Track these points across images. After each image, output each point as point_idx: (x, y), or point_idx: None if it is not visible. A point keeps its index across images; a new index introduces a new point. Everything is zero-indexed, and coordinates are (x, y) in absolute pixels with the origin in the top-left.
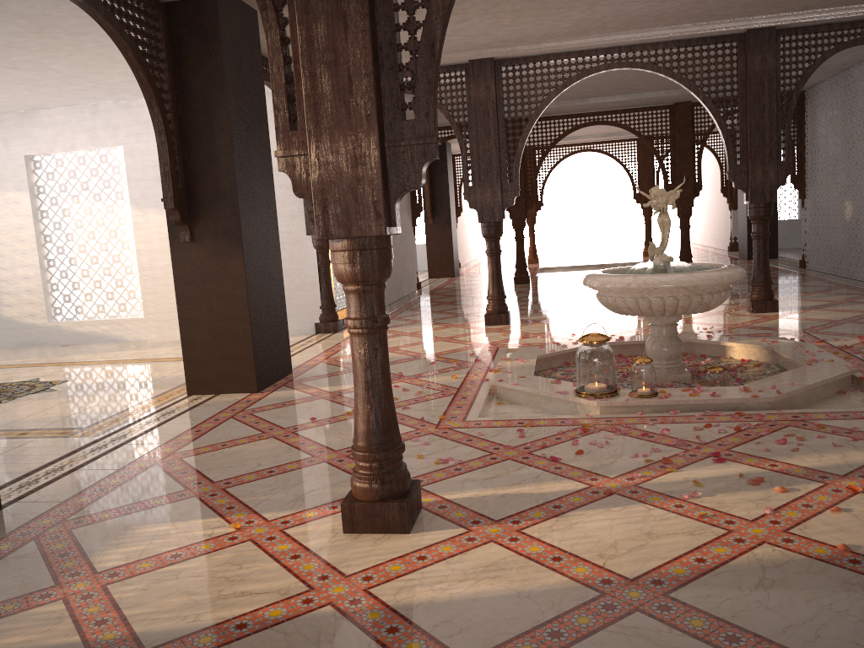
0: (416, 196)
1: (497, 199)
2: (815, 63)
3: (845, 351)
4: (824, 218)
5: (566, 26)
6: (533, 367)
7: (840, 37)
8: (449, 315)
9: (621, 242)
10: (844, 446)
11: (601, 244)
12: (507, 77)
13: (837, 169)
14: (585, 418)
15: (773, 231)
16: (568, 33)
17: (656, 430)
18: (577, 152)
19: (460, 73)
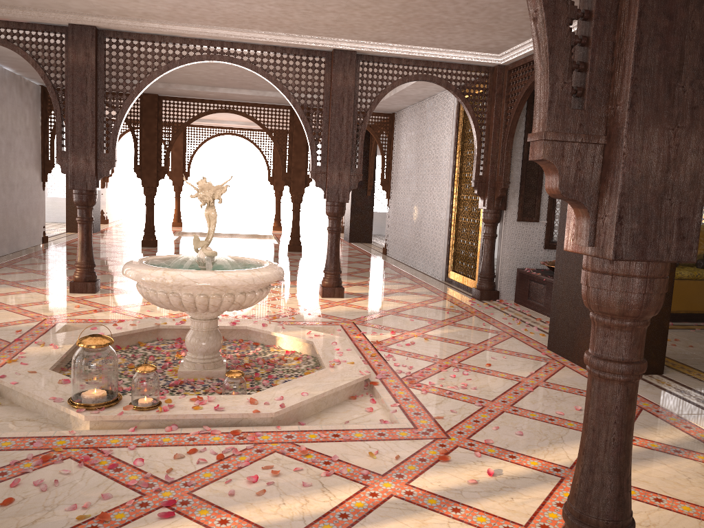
0: (48, 152)
1: (90, 168)
2: (386, 89)
3: (375, 347)
4: (401, 217)
5: (164, 9)
6: (60, 357)
7: (407, 71)
8: (45, 276)
9: (265, 214)
10: (313, 486)
11: (248, 214)
12: (110, 48)
13: (411, 179)
14: (65, 436)
15: (369, 221)
16: (169, 17)
17: (131, 458)
18: (223, 134)
19: (60, 35)
